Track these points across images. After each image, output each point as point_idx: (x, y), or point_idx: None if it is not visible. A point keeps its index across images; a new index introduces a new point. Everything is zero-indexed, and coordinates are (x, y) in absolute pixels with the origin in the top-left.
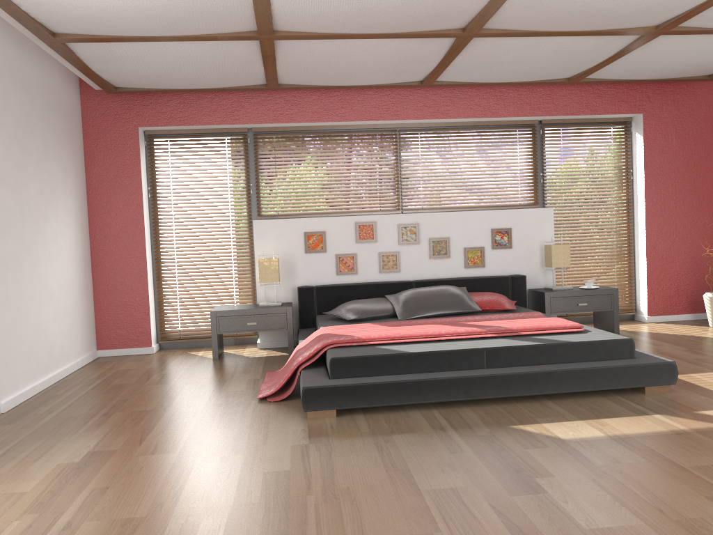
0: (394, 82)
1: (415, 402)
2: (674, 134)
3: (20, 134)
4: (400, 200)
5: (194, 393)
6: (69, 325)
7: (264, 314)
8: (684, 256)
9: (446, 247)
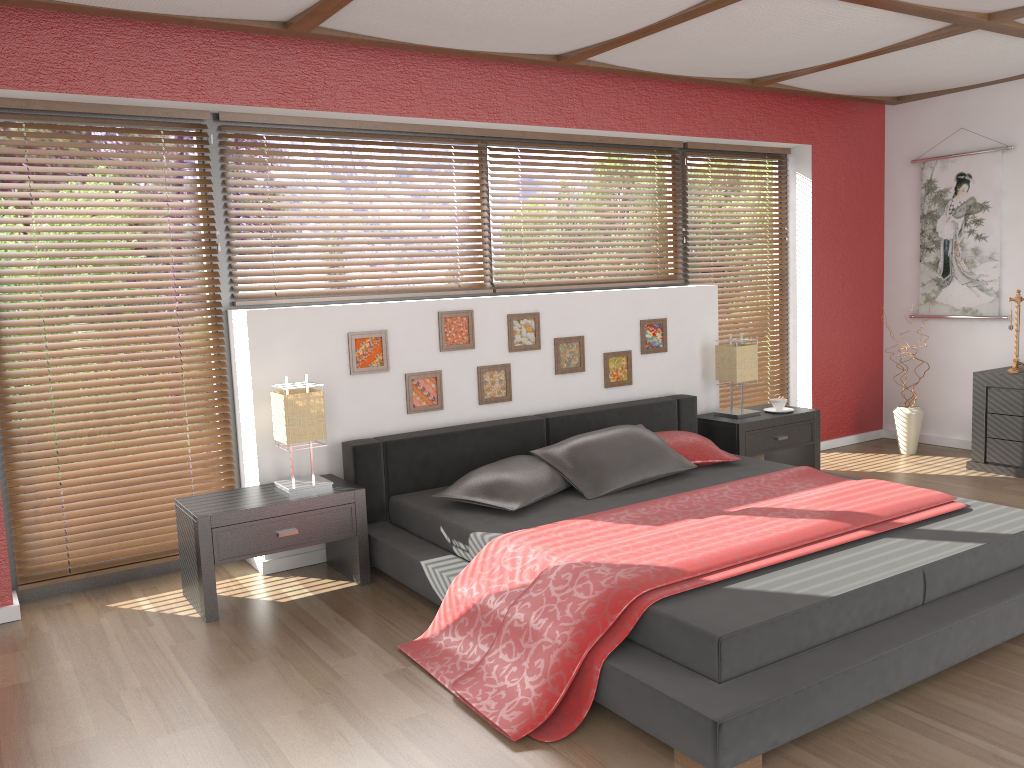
0: (519, 52)
1: (874, 699)
2: (843, 179)
3: None
4: (489, 269)
5: (323, 747)
6: None
7: (311, 510)
8: (850, 353)
9: (579, 354)
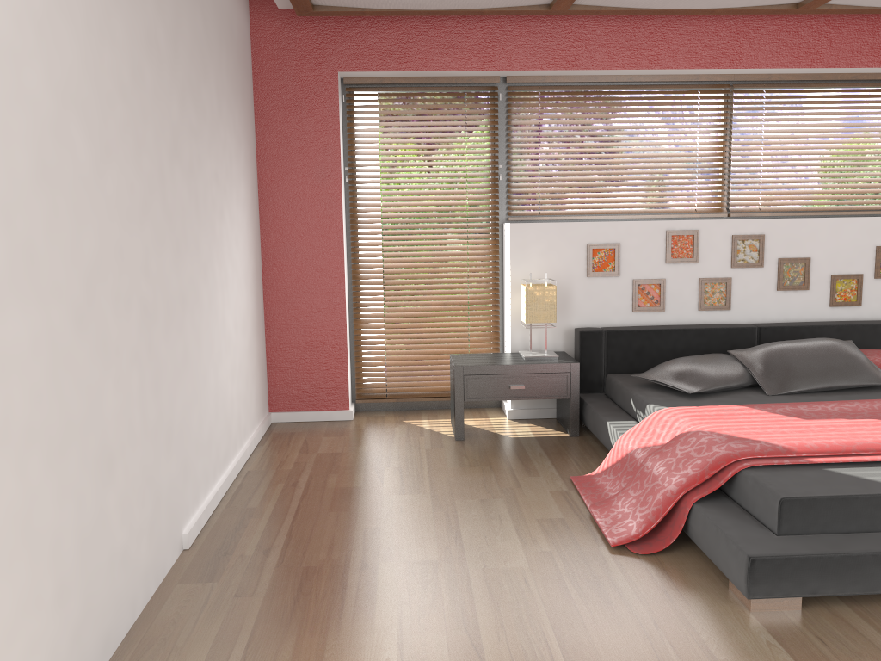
0: (755, 5)
1: None
2: None
3: (194, 77)
4: (726, 196)
5: (484, 521)
6: (244, 383)
7: (536, 373)
8: None
9: (804, 273)
